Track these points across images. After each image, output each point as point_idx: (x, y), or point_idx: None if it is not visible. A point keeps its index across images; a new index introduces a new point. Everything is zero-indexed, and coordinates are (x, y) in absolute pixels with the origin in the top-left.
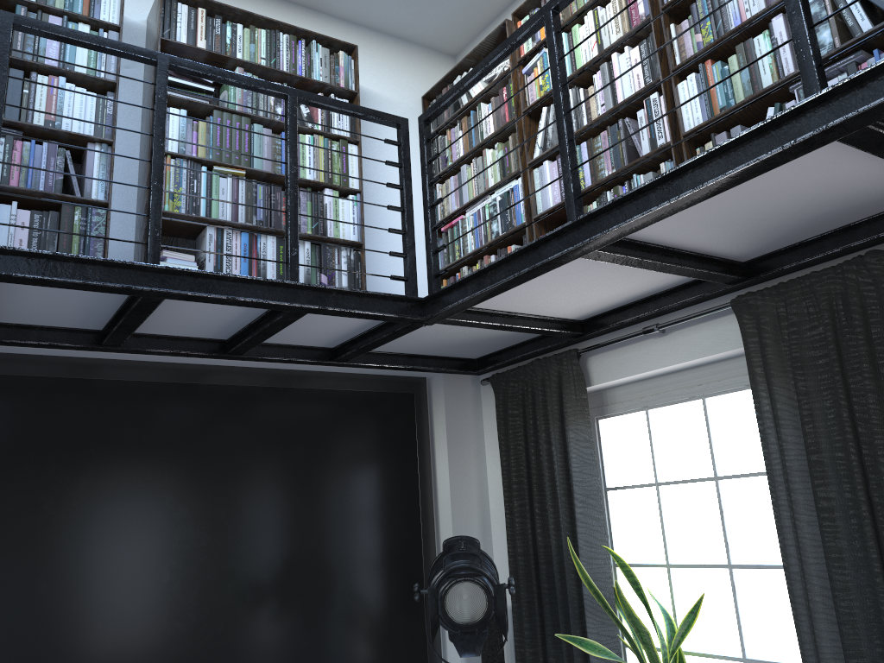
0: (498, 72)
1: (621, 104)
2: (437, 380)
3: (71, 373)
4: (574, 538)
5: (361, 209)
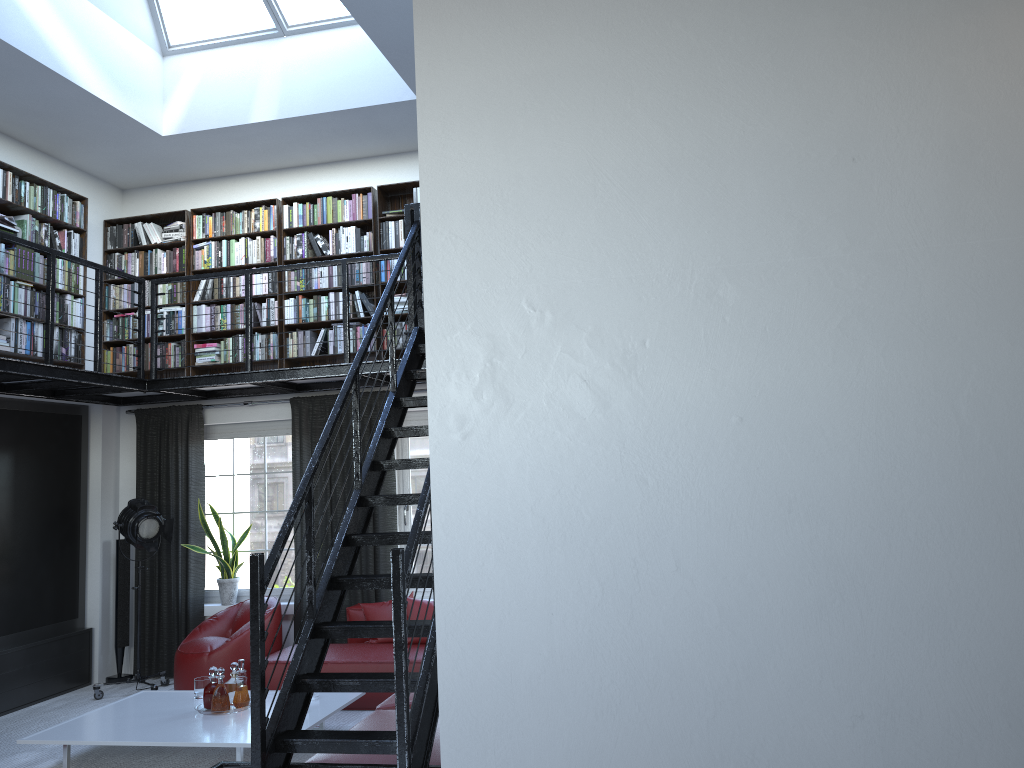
0: (174, 237)
1: (255, 296)
2: (97, 408)
3: None
4: (187, 500)
5: (84, 307)
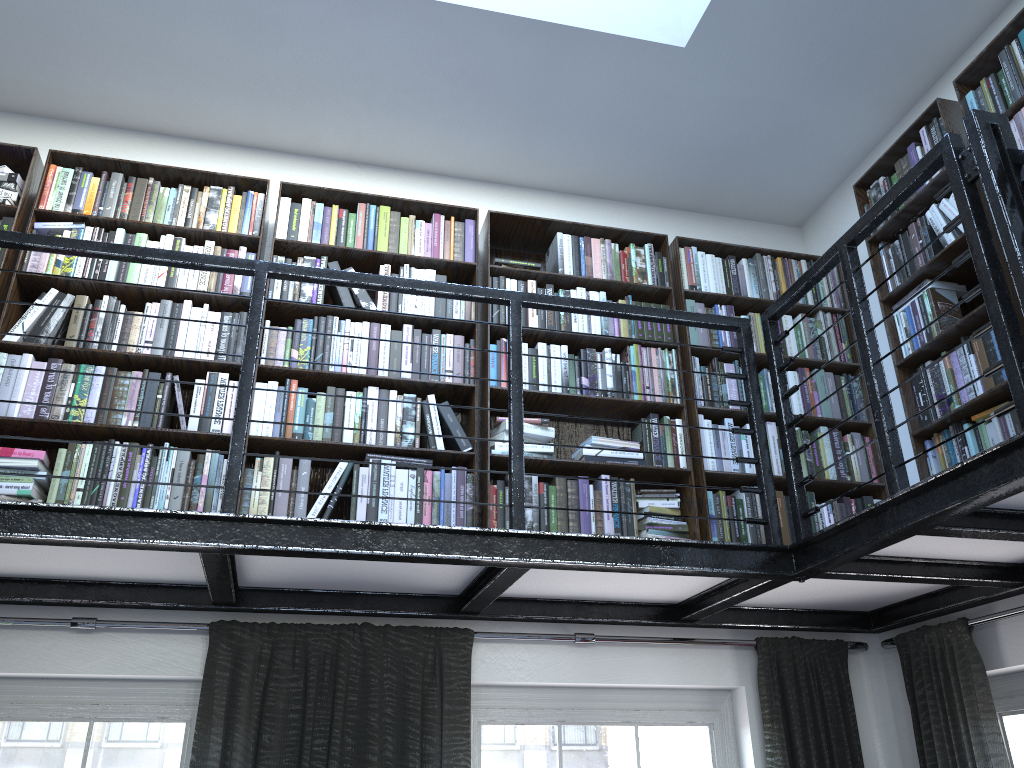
0: None
1: (181, 360)
2: None
3: None
4: None
5: None
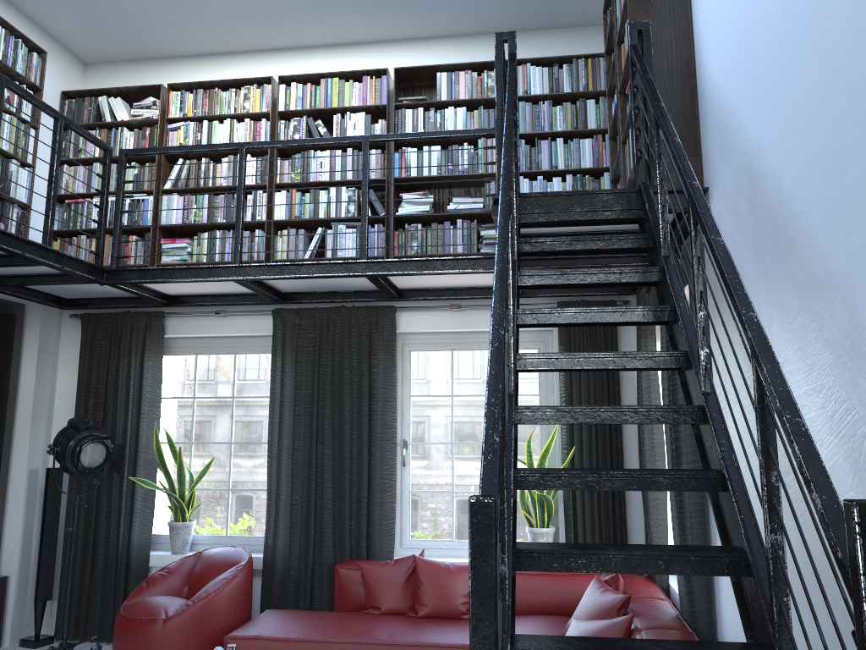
0: (145, 114)
1: None
2: (35, 308)
3: None
4: (138, 424)
5: (32, 180)
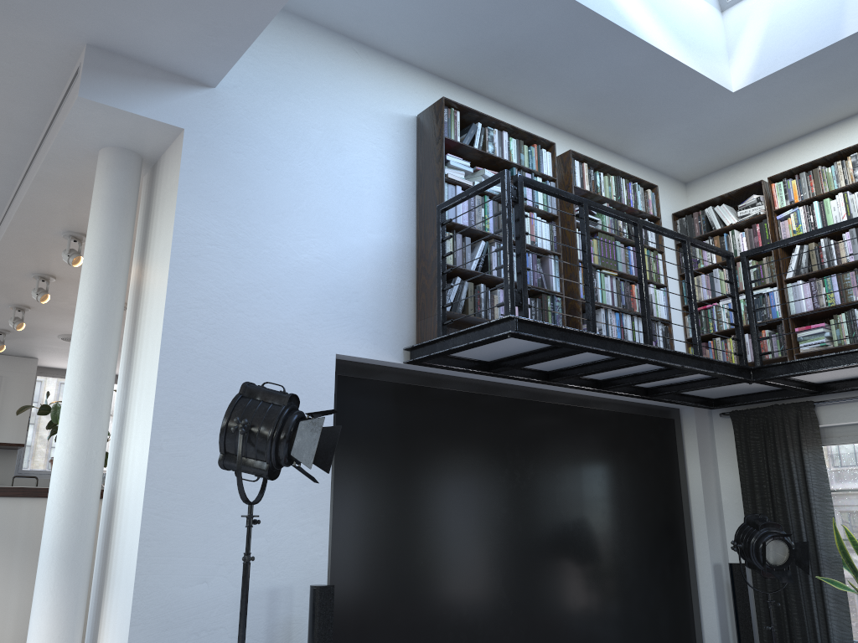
0: (751, 212)
1: None
2: (687, 411)
3: (520, 395)
4: (811, 520)
5: (667, 298)
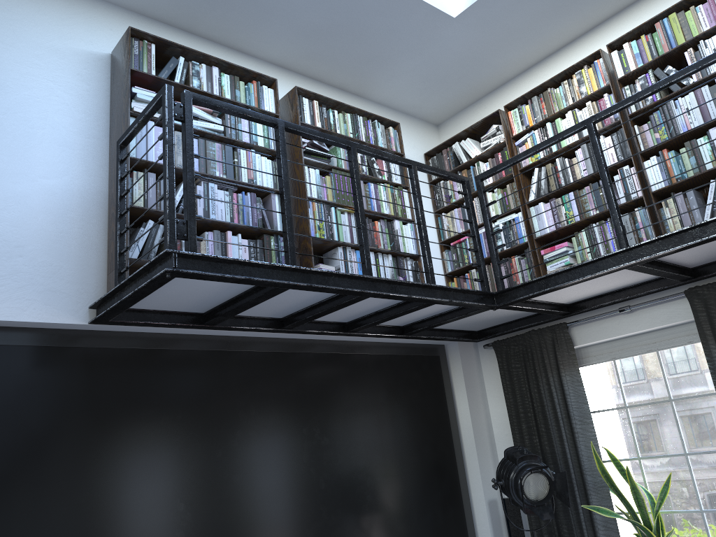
0: (493, 142)
1: None
2: (452, 346)
3: (255, 348)
4: (575, 445)
5: (415, 232)
